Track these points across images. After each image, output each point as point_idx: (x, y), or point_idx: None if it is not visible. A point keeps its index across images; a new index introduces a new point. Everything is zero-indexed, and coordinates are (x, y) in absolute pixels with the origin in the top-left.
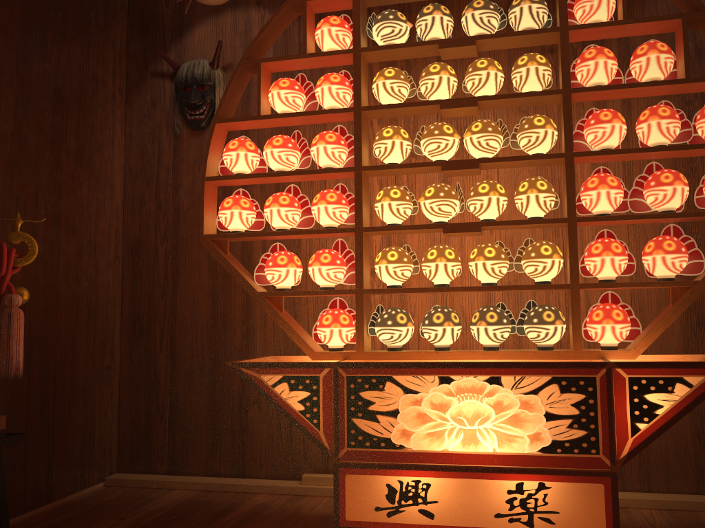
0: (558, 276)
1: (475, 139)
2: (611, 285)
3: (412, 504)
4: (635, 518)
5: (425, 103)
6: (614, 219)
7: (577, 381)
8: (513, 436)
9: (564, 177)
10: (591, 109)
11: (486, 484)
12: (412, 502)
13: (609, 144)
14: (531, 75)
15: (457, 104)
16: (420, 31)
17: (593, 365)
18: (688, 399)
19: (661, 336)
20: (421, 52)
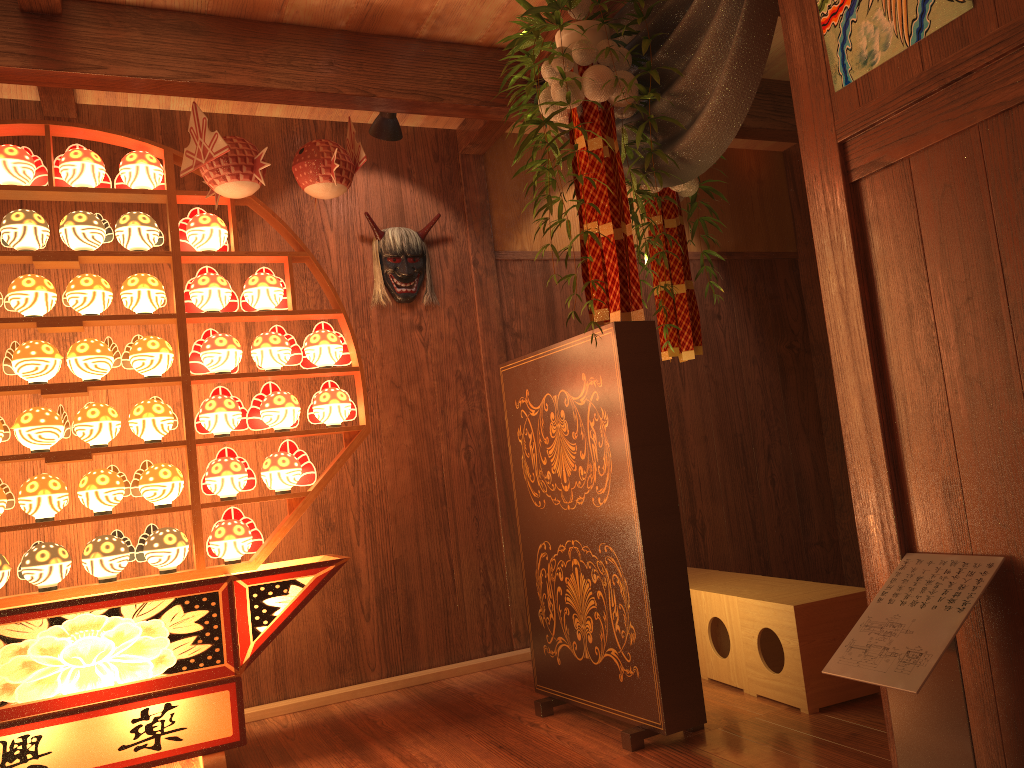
0: (182, 491)
1: (82, 361)
2: (232, 502)
3: (19, 763)
4: (270, 725)
5: (17, 320)
6: (233, 439)
7: (201, 598)
8: (137, 664)
9: (182, 399)
10: (208, 330)
11: (108, 719)
12: (19, 760)
13: (226, 368)
14: (143, 298)
15: (58, 322)
16: (8, 238)
17: (216, 580)
18: (301, 598)
19: (292, 541)
20: (10, 260)
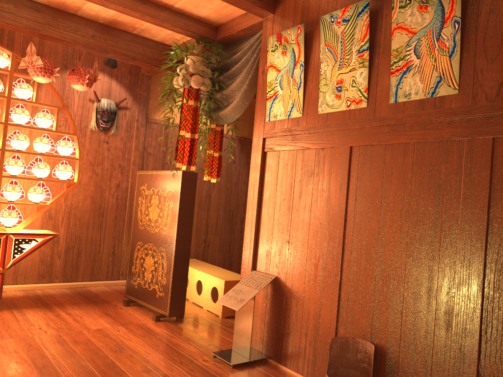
0: None
1: None
2: (13, 203)
3: None
4: (8, 294)
5: None
6: (18, 178)
7: None
8: None
9: None
10: (16, 130)
11: None
12: None
13: (21, 148)
14: None
15: None
16: None
17: (1, 234)
18: (36, 246)
19: (32, 221)
20: None
